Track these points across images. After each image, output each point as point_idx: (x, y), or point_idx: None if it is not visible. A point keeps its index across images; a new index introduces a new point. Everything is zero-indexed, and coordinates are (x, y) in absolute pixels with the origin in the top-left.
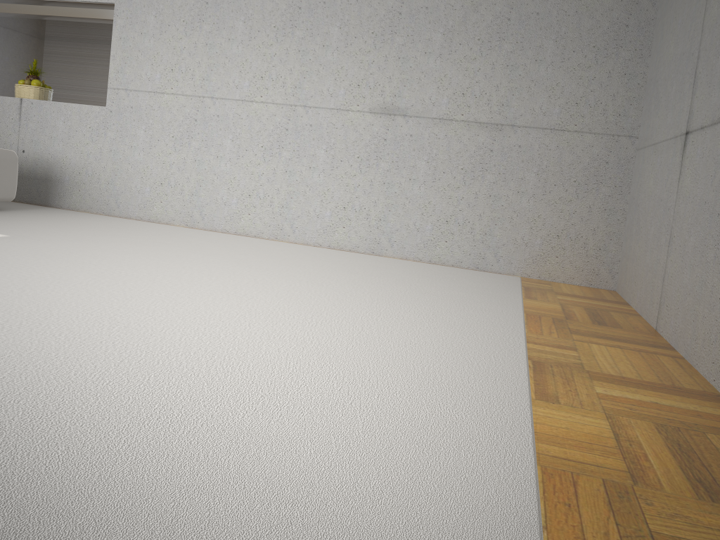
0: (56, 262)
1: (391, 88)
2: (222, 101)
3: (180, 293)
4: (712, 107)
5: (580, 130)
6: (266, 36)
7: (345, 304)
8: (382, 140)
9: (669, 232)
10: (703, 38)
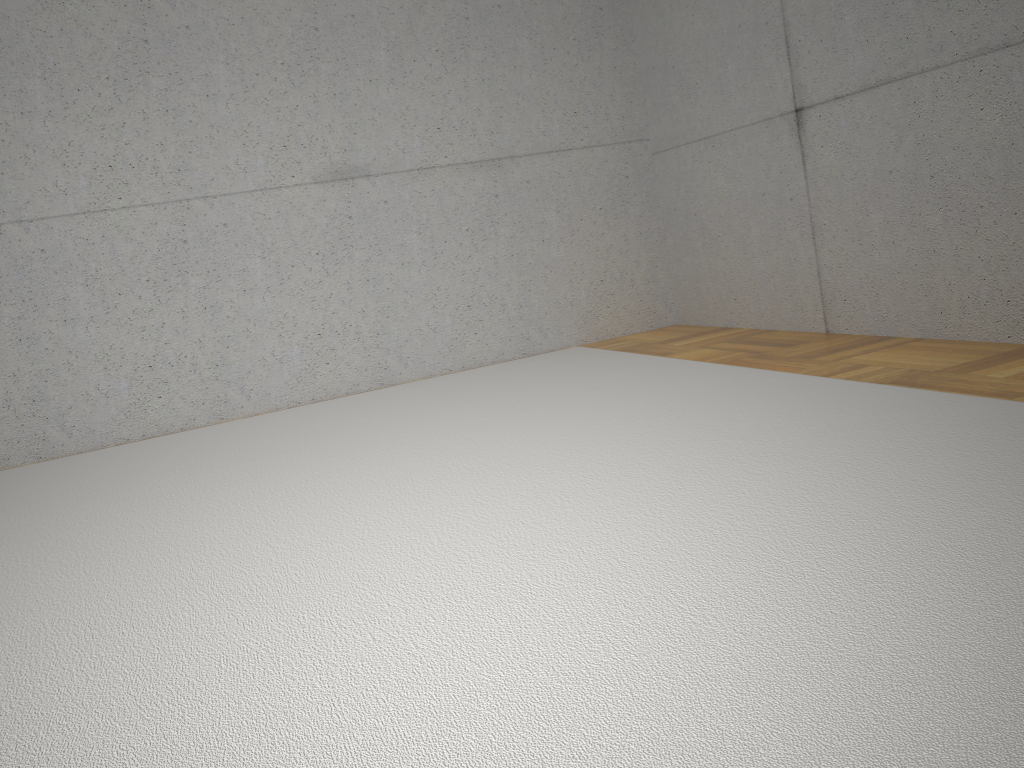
0: (113, 561)
1: (336, 140)
2: (43, 223)
3: (428, 498)
4: (855, 72)
5: (589, 145)
6: (97, 96)
7: (593, 424)
8: (346, 219)
9: (808, 223)
10: (788, 3)
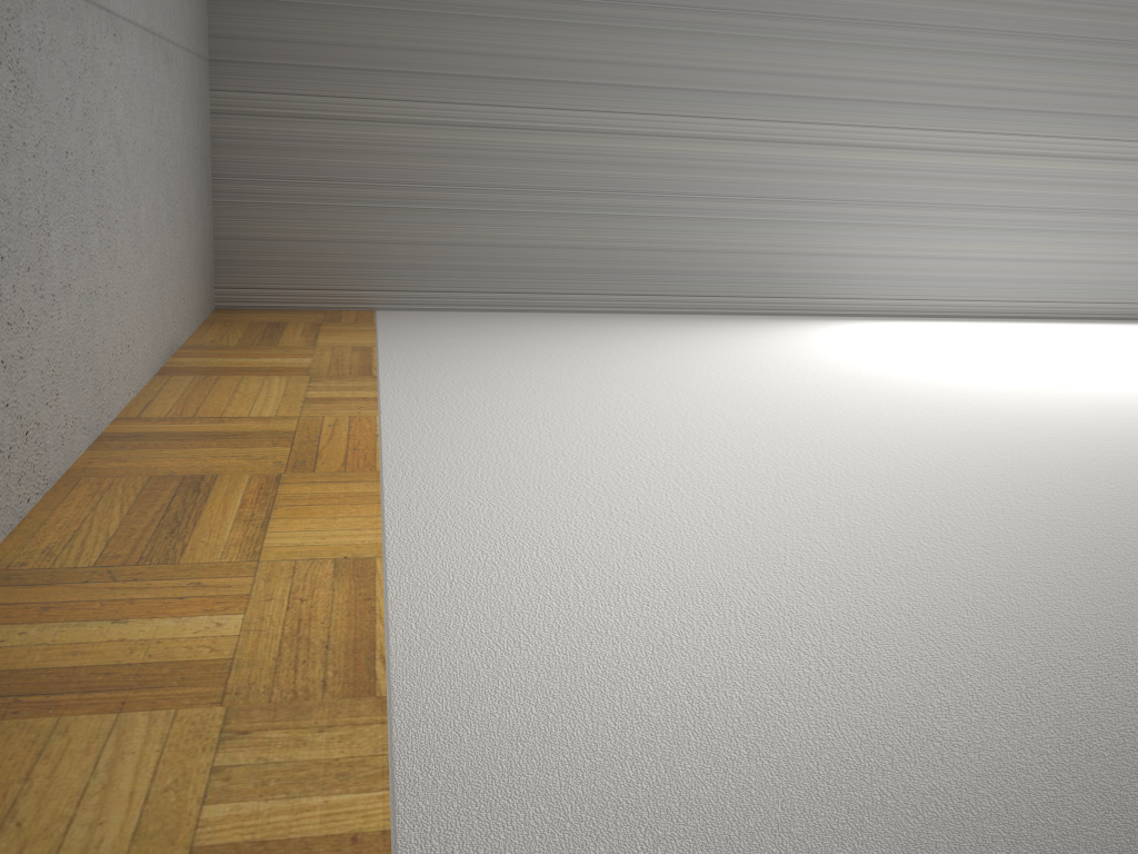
0: None
1: None
2: None
3: None
4: None
5: None
6: None
7: None
8: None
9: None
10: None
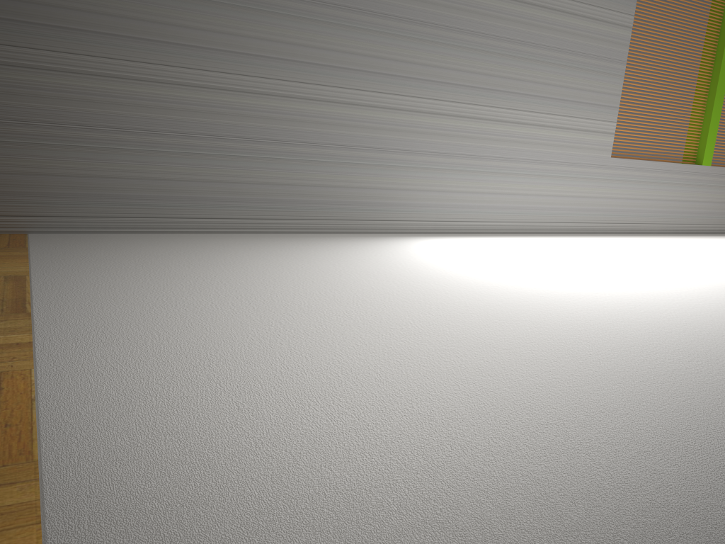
0: None
1: None
2: None
3: None
4: None
5: None
6: None
7: None
8: None
9: None
10: None
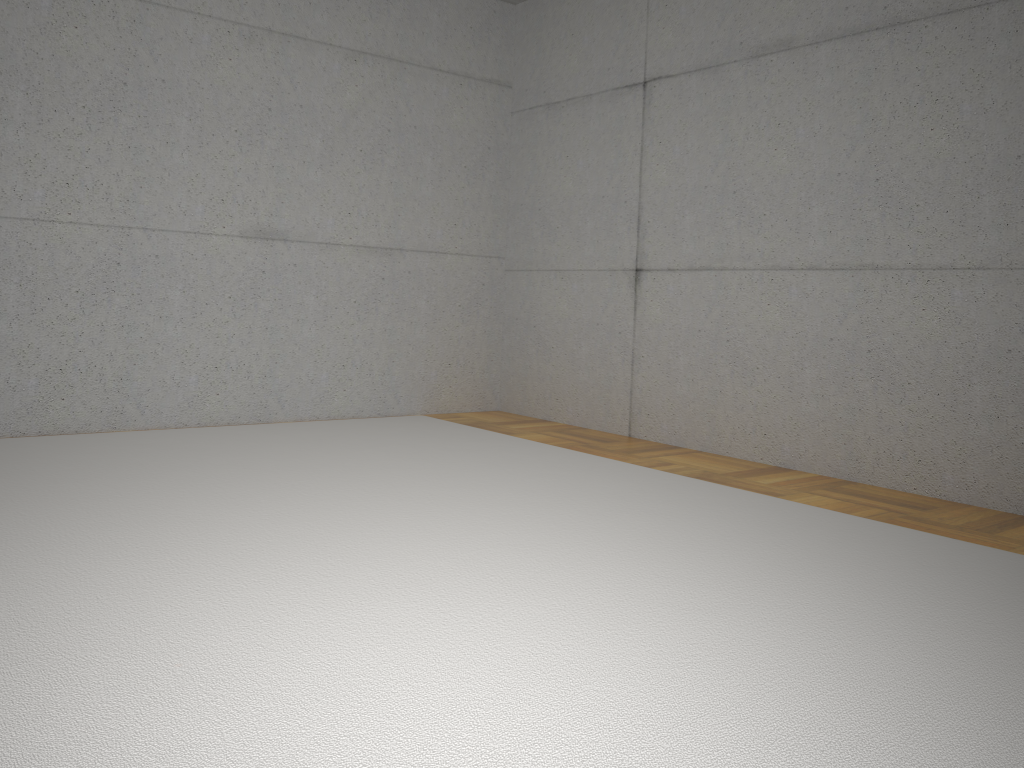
0: (169, 527)
1: (266, 204)
2: None
3: (408, 511)
4: (686, 255)
5: (460, 252)
6: (71, 120)
7: (495, 477)
8: (260, 272)
9: (629, 352)
10: (645, 193)
